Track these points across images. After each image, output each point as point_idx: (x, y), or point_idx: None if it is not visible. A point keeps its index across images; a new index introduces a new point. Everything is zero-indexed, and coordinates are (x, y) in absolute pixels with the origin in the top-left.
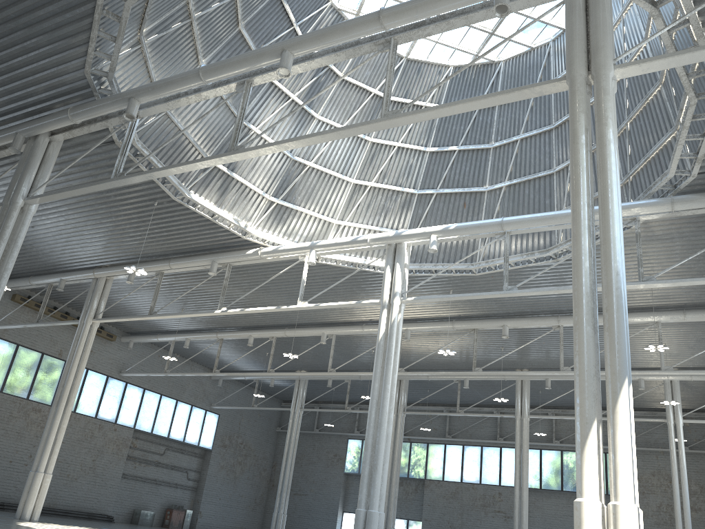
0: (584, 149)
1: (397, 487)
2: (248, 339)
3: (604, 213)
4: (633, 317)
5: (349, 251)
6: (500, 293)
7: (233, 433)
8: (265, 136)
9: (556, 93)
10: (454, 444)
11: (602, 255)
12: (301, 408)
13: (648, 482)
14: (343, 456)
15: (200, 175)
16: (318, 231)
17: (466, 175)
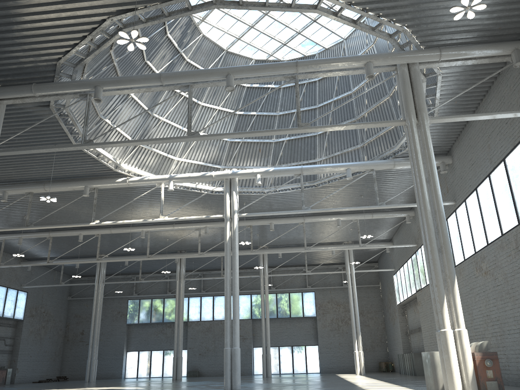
0: (421, 162)
1: (182, 329)
2: (79, 236)
3: (436, 196)
4: (345, 217)
5: (195, 181)
6: (301, 211)
7: (38, 305)
8: (137, 100)
9: (319, 86)
10: (207, 296)
11: (437, 217)
12: (104, 282)
13: (326, 307)
14: (125, 312)
15: (93, 127)
16: (164, 165)
17: None
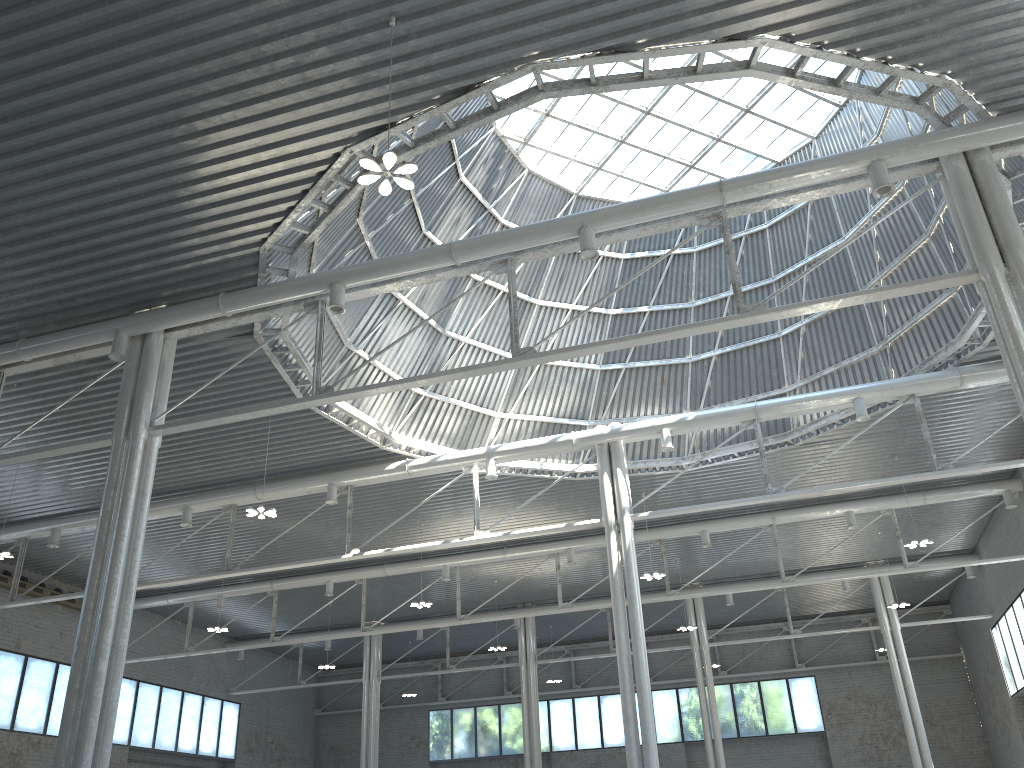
0: None
1: None
2: (326, 586)
3: None
4: (864, 506)
5: (538, 455)
6: (766, 497)
7: (261, 729)
8: (414, 307)
9: (773, 239)
10: (586, 696)
11: None
12: (379, 676)
13: (845, 708)
14: (424, 737)
15: (337, 368)
16: (476, 429)
17: (662, 343)
